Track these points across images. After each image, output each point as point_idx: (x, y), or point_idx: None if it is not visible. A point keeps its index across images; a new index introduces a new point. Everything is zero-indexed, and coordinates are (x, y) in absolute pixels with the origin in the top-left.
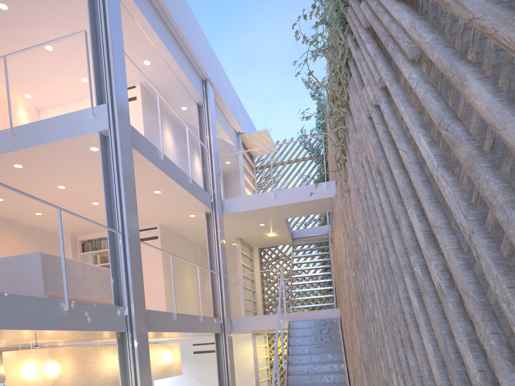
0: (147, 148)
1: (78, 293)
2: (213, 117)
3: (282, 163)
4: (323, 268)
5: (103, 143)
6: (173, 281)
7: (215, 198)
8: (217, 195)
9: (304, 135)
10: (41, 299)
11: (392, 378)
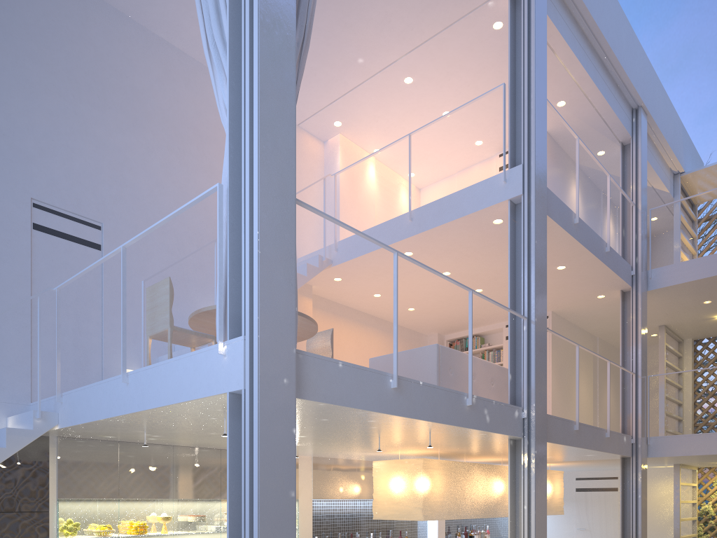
0: (560, 211)
1: (467, 392)
2: (644, 157)
3: None
4: None
5: (512, 213)
6: (577, 380)
7: (638, 269)
8: (640, 264)
9: None
10: (447, 391)
11: None
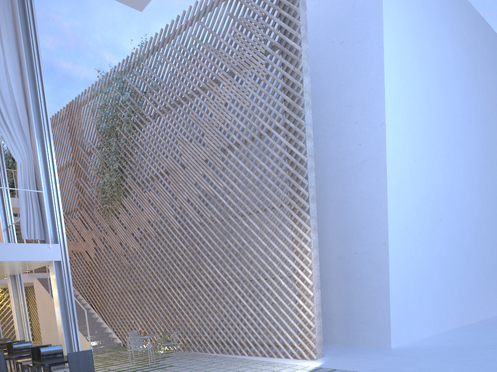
0: None
1: None
2: None
3: None
4: None
5: None
6: None
7: None
8: None
9: None
10: None
11: (163, 285)
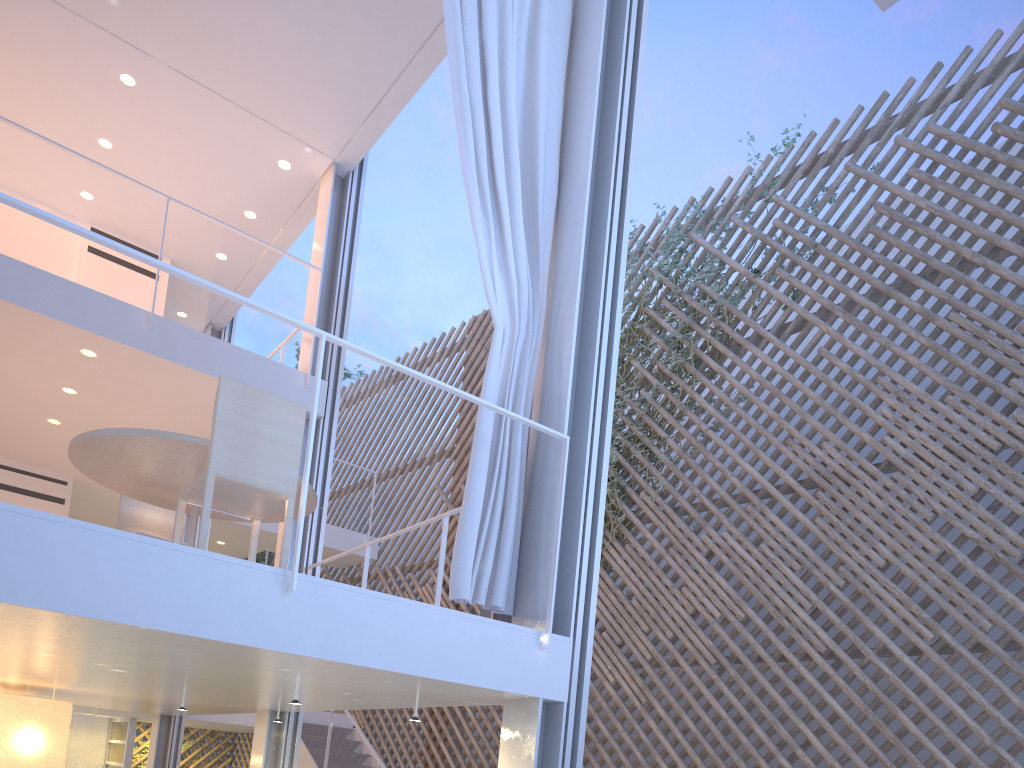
0: None
1: None
2: None
3: None
4: None
5: None
6: None
7: None
8: None
9: None
10: None
11: None
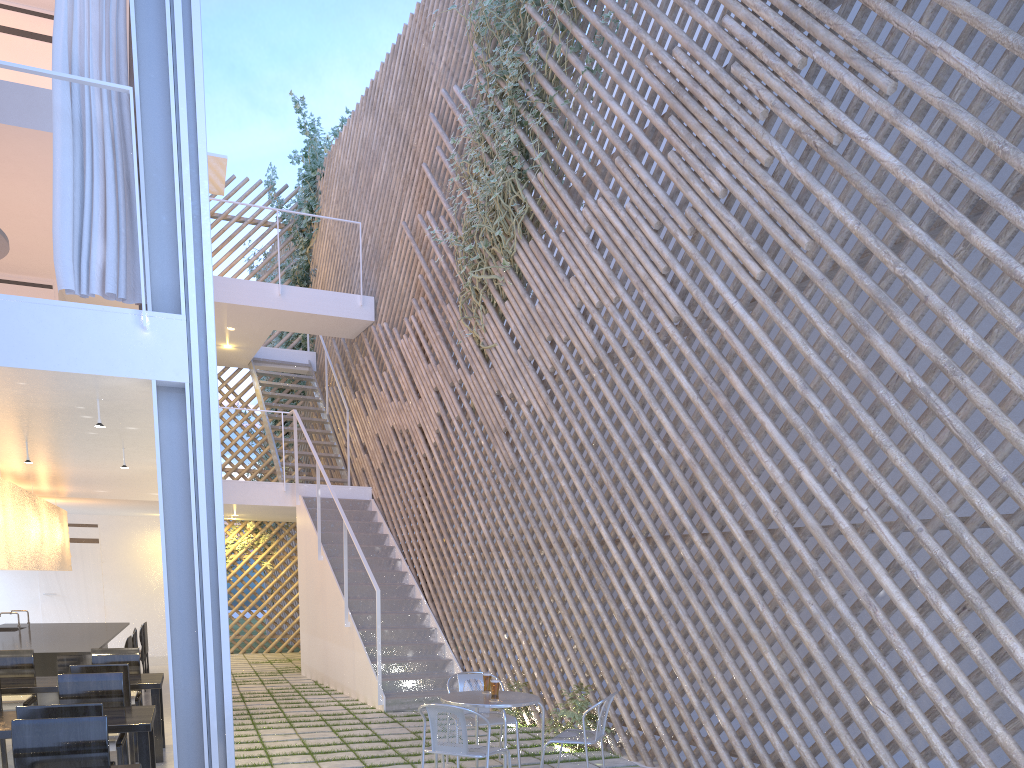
0: None
1: None
2: None
3: (227, 217)
4: (314, 422)
5: None
6: None
7: None
8: None
9: (272, 183)
10: None
11: (600, 530)
